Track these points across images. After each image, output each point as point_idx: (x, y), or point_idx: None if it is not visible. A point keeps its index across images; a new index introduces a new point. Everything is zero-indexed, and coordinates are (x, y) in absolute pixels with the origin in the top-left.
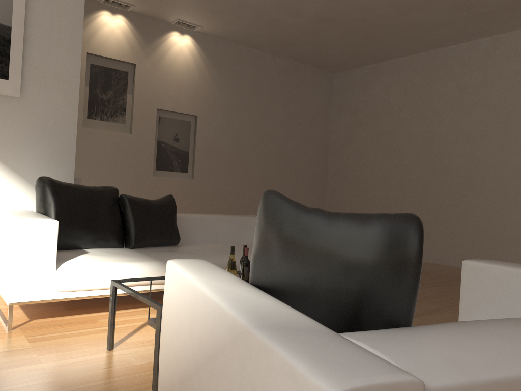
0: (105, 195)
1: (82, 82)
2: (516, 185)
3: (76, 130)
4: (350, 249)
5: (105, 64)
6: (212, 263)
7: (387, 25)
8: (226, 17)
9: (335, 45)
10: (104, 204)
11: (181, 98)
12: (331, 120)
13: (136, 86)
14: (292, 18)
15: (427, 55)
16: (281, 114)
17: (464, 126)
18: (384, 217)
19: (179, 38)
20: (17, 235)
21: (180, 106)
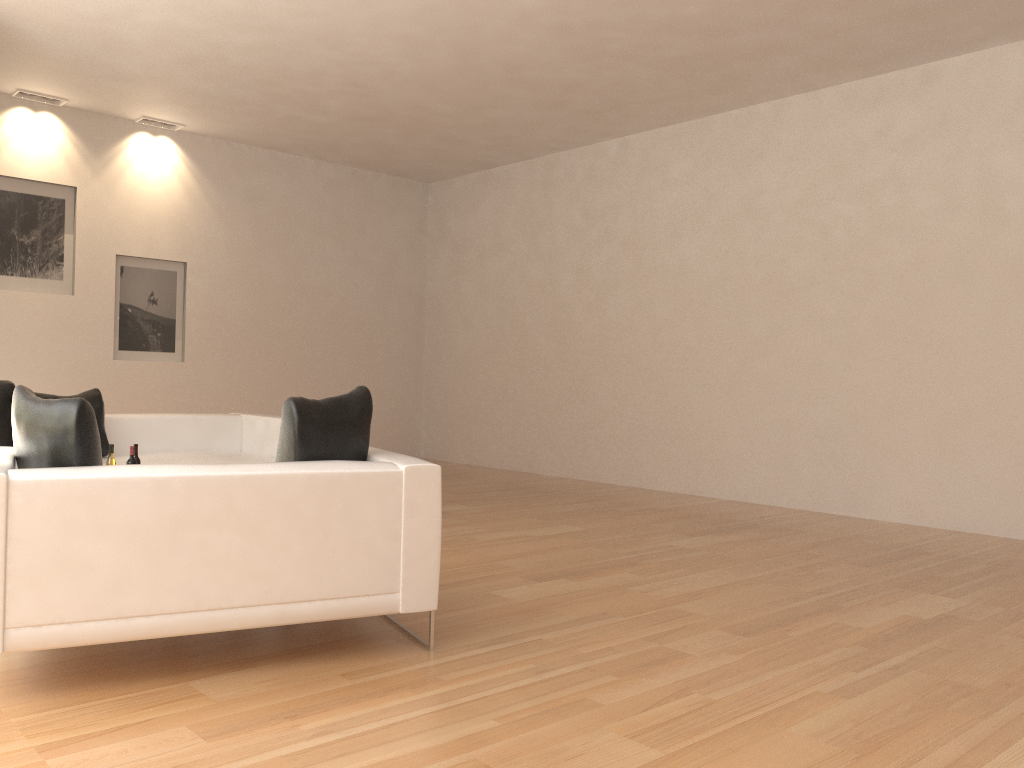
0: None
1: None
2: (651, 357)
3: None
4: (41, 421)
5: (25, 189)
6: (13, 448)
7: (462, 125)
8: (216, 114)
9: (404, 147)
10: None
11: (158, 235)
12: (427, 259)
13: (78, 221)
14: (317, 116)
15: (546, 162)
16: (335, 253)
17: (591, 270)
18: (61, 400)
19: (151, 143)
20: None
21: (157, 248)
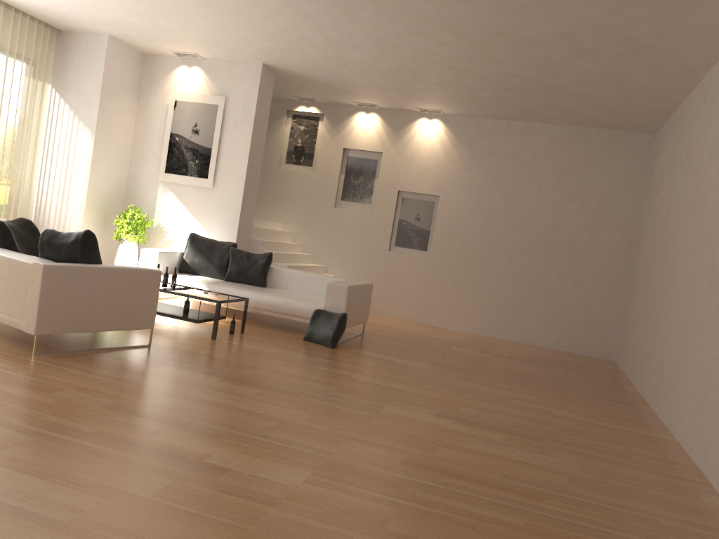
0: (223, 247)
1: (337, 171)
2: (681, 285)
3: (240, 207)
4: None
5: (358, 155)
6: None
7: (568, 83)
8: (439, 101)
9: (573, 106)
10: (219, 252)
11: (423, 179)
12: (644, 198)
13: (380, 171)
14: (480, 93)
15: (686, 103)
16: (552, 191)
17: (679, 201)
18: None
19: (427, 124)
20: (142, 256)
21: (422, 187)
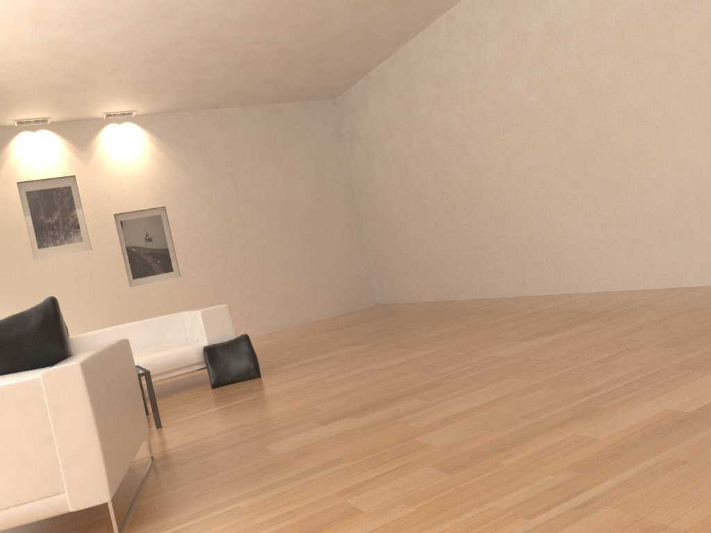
0: None
1: (21, 214)
2: (510, 185)
3: None
4: None
5: (42, 186)
6: None
7: (316, 45)
8: (146, 96)
9: (292, 77)
10: None
11: (140, 193)
12: (348, 156)
13: (82, 198)
14: (210, 74)
15: (402, 53)
16: (274, 170)
17: (452, 128)
18: None
19: (119, 130)
20: None
21: (141, 202)
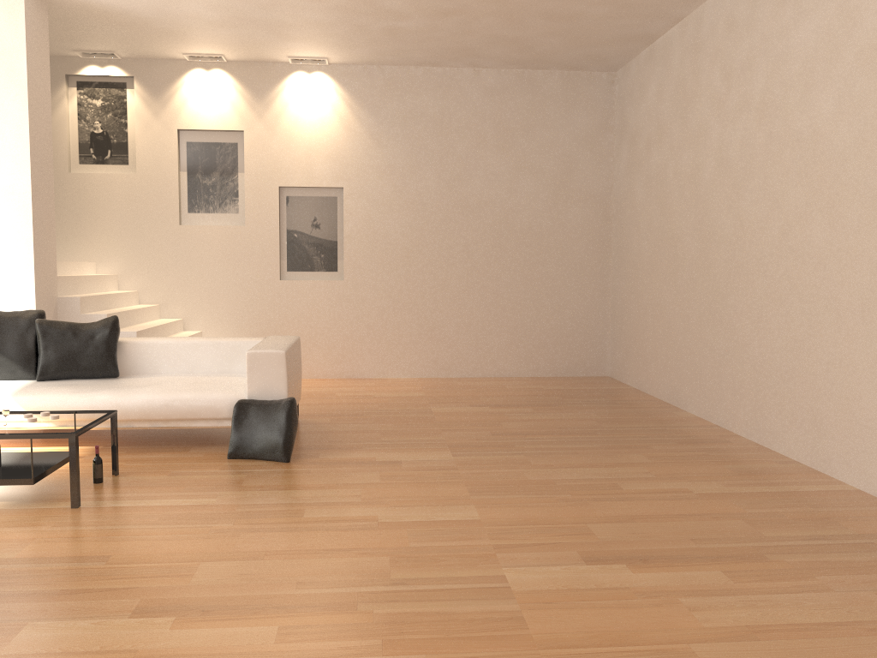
0: (19, 321)
1: (175, 168)
2: (780, 267)
3: (32, 245)
4: None
5: (205, 139)
6: None
7: None
8: (330, 41)
9: (530, 36)
10: (14, 332)
11: (315, 165)
12: (614, 158)
13: (246, 160)
14: (403, 21)
15: (695, 18)
16: (498, 163)
17: (729, 152)
18: None
19: (306, 81)
20: None
21: (315, 177)
